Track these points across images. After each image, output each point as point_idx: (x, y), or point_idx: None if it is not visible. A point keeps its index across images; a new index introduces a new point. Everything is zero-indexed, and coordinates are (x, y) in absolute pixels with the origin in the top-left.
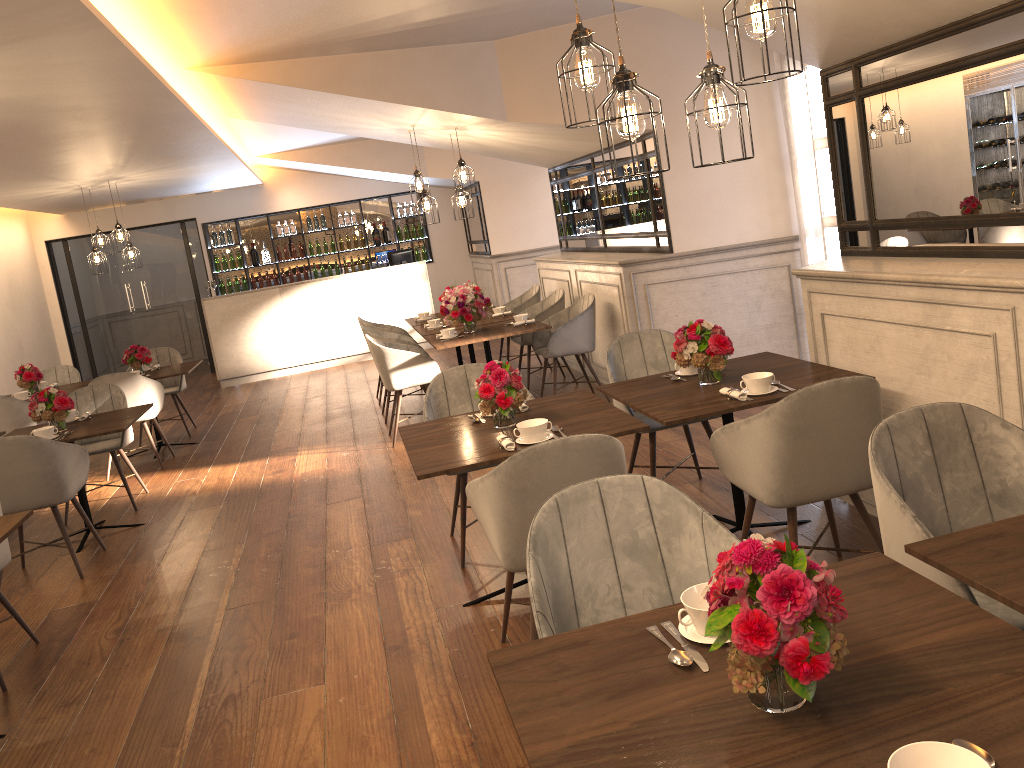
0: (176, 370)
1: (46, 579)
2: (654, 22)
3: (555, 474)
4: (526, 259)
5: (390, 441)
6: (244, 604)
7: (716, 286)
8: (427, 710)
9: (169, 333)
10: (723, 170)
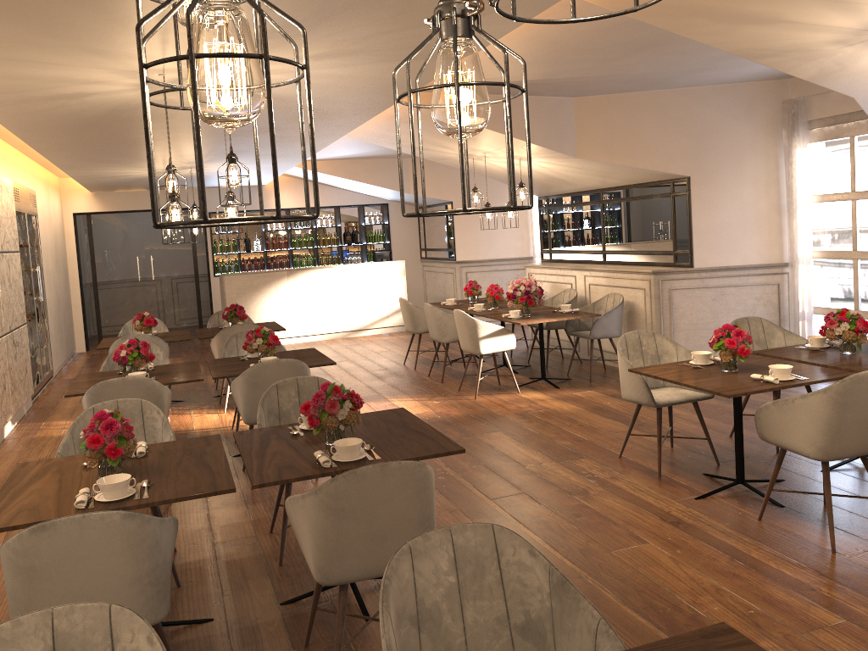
0: (268, 327)
1: None
2: (696, 99)
3: (865, 394)
4: (484, 266)
5: (466, 395)
6: (501, 496)
7: (723, 295)
8: (757, 557)
9: (168, 302)
10: (737, 210)
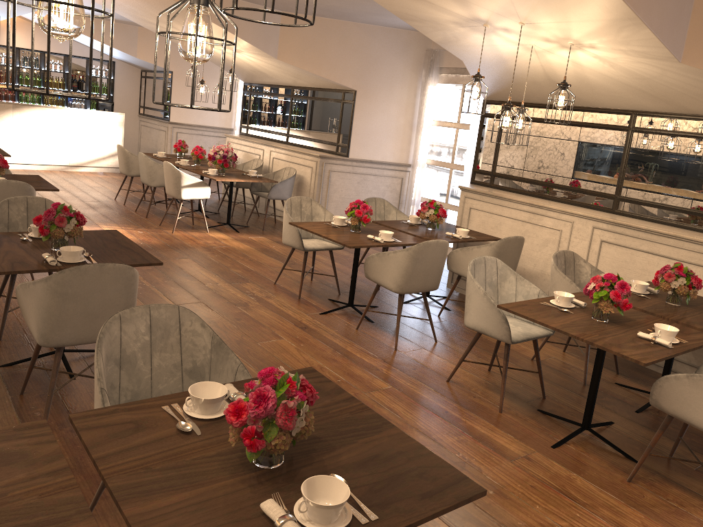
0: None
1: (0, 277)
2: (370, 34)
3: (430, 254)
4: (193, 130)
5: (165, 229)
6: (185, 303)
7: (365, 180)
8: (350, 350)
9: None
10: (384, 121)
